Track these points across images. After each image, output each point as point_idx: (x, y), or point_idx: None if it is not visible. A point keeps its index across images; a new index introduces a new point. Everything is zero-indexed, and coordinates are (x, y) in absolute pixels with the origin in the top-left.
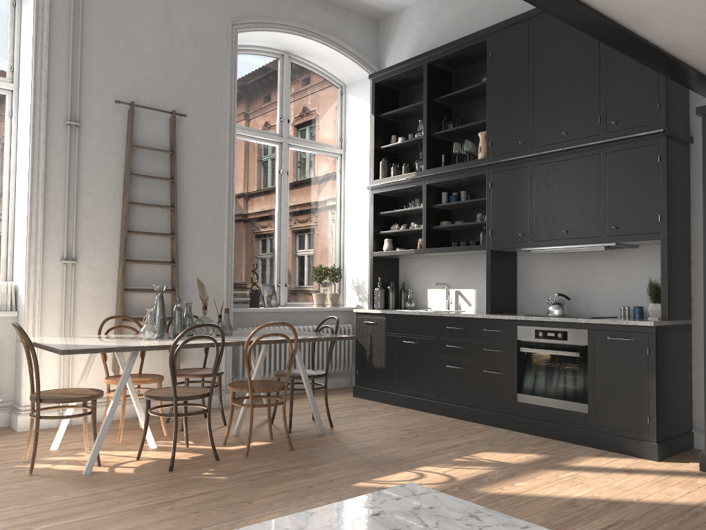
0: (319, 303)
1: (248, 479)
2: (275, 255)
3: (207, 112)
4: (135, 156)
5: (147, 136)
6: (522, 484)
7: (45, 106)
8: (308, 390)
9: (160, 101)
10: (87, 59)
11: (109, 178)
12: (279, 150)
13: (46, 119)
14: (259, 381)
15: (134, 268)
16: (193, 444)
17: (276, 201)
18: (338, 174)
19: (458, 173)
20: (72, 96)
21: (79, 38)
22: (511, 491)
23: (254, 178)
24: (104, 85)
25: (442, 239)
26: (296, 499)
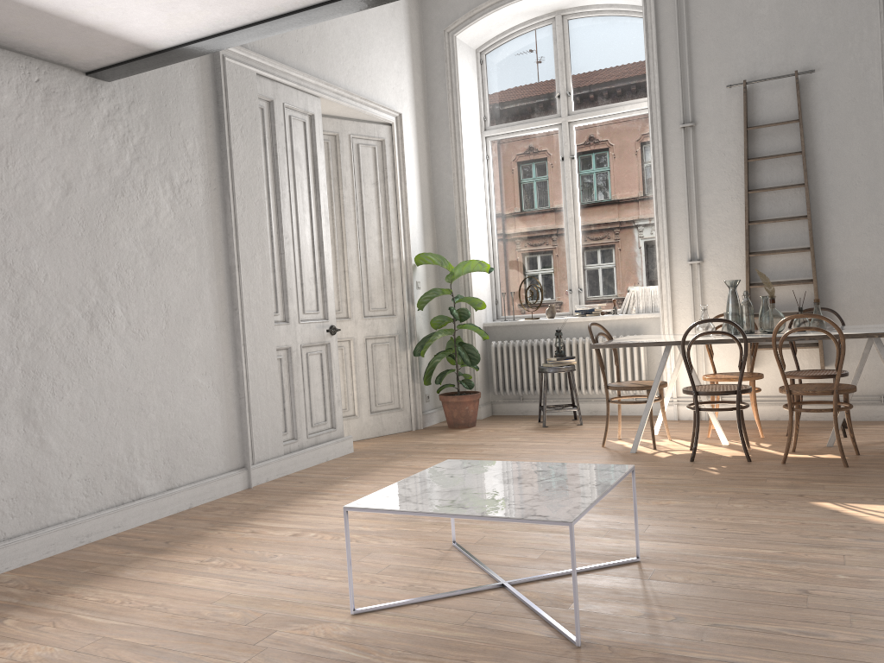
0: None
1: (732, 478)
2: None
3: (849, 53)
4: (756, 138)
5: (769, 111)
6: None
7: (659, 118)
8: None
9: (782, 65)
10: (696, 53)
11: (729, 169)
12: None
13: (663, 129)
14: (832, 384)
15: (765, 261)
16: (766, 447)
17: None
18: None
19: None
20: (684, 98)
21: (685, 38)
22: None
23: None
24: (716, 74)
25: None
26: (727, 498)
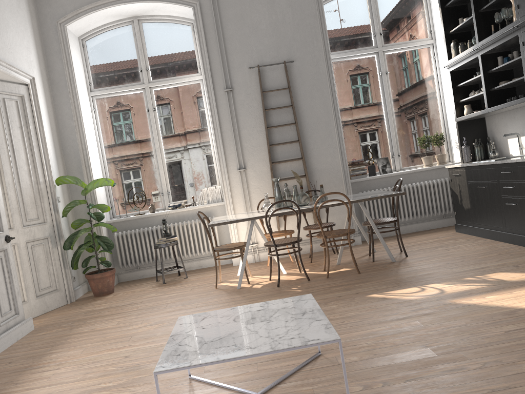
0: (427, 164)
1: (311, 291)
2: (386, 135)
3: (308, 53)
4: (267, 97)
5: (272, 82)
6: (492, 297)
7: (212, 85)
8: (376, 233)
9: (276, 57)
10: (229, 48)
11: (254, 115)
12: (376, 58)
13: (214, 92)
14: (340, 230)
15: (279, 166)
16: (308, 270)
17: (381, 96)
18: (432, 60)
19: (499, 39)
20: (225, 74)
21: (222, 38)
22: (475, 301)
23: (360, 84)
24: (241, 61)
25: (506, 96)
26: (323, 303)
